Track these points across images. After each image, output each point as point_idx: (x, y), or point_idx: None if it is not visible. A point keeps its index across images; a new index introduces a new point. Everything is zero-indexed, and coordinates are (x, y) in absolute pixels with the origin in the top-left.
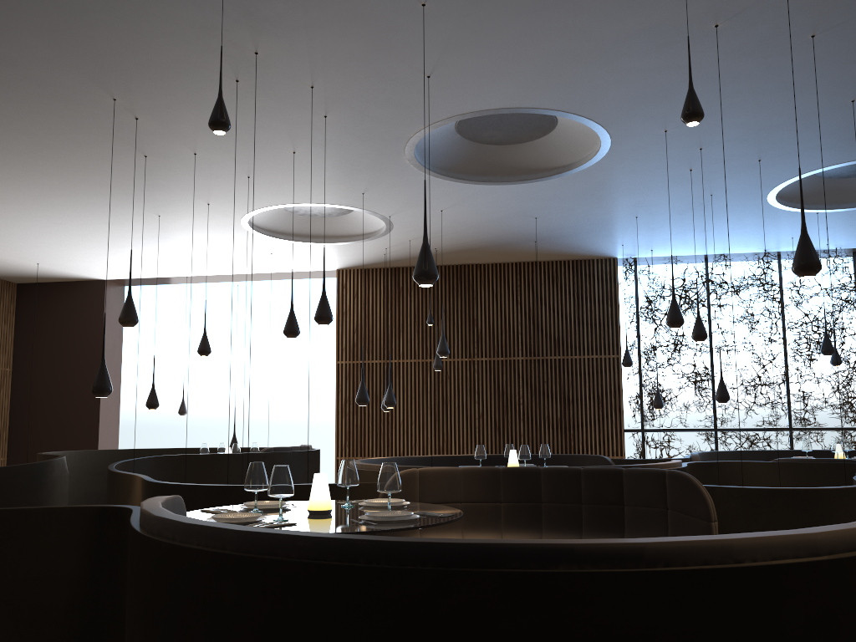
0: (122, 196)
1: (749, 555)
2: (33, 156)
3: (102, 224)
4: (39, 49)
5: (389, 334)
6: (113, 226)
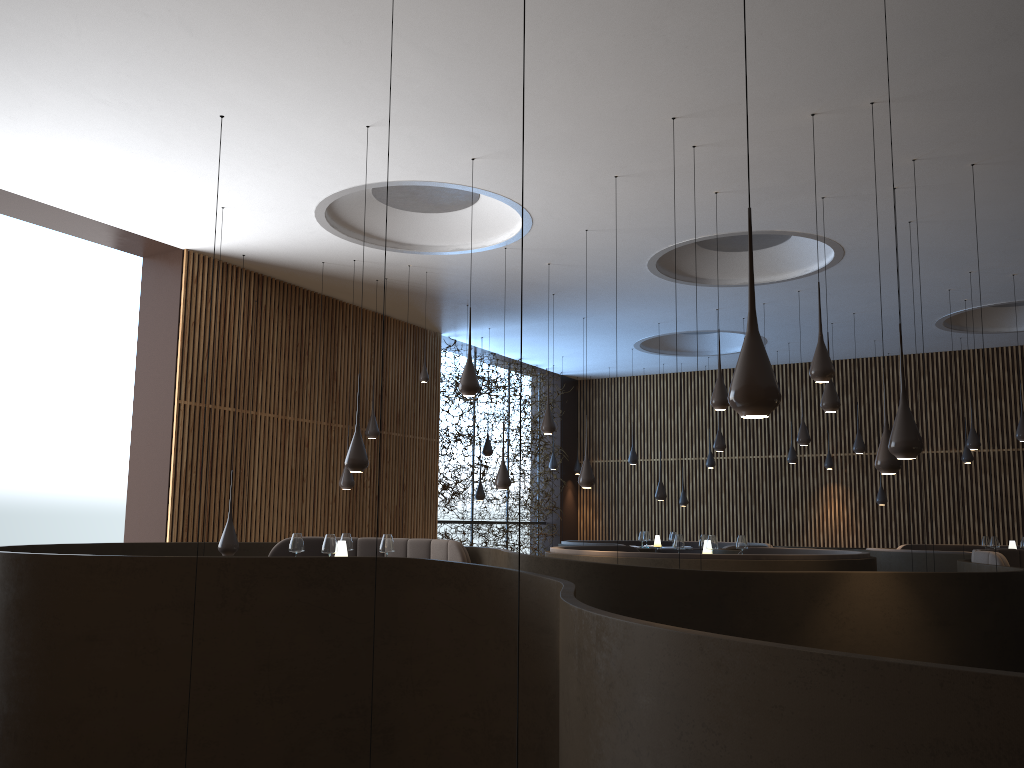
0: (465, 99)
1: None
2: (638, 34)
3: (246, 76)
4: (1016, 67)
5: (247, 371)
6: (239, 86)
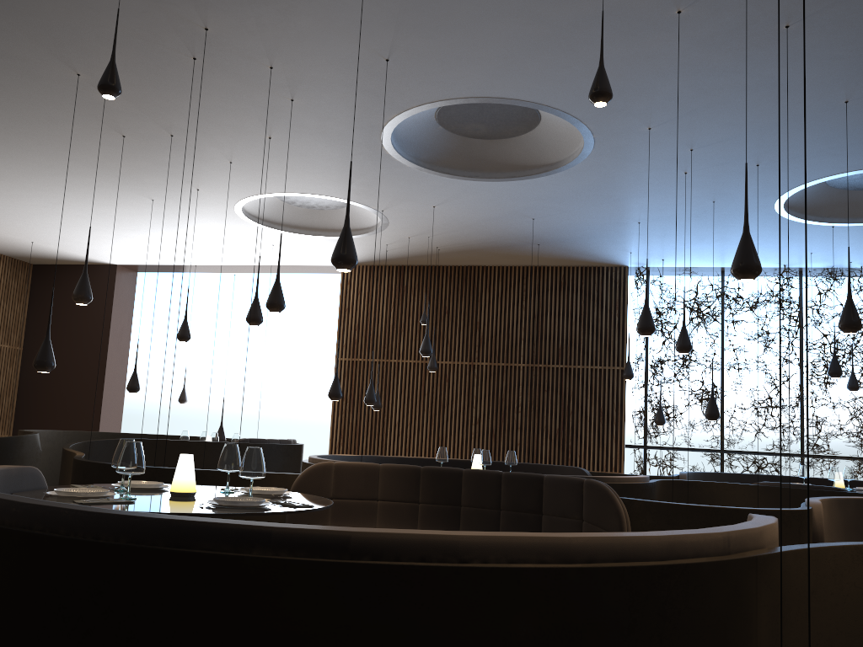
0: (111, 177)
1: (479, 555)
2: (14, 132)
3: (99, 206)
4: None
5: (390, 333)
6: (110, 209)
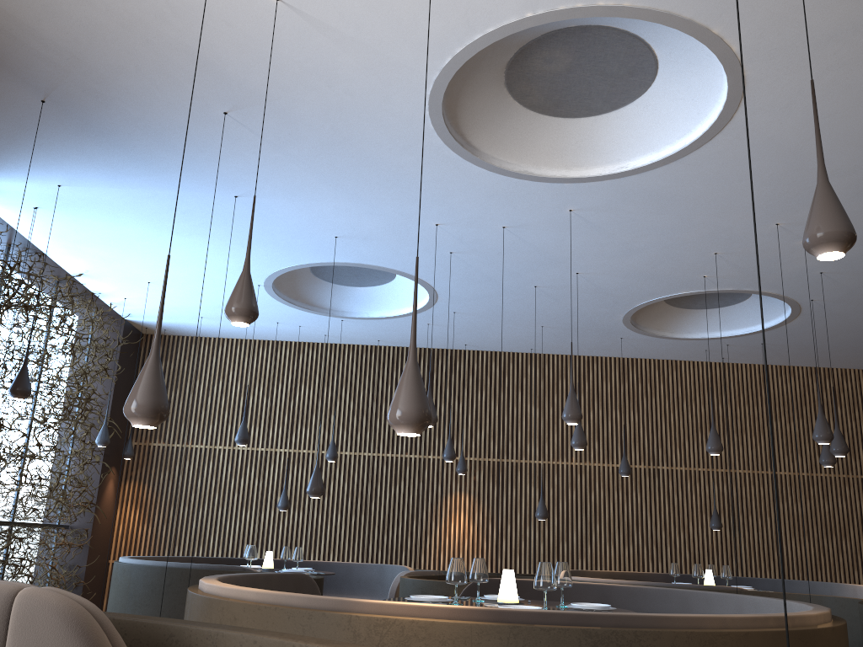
0: None
1: None
2: None
3: None
4: None
5: None
6: None
